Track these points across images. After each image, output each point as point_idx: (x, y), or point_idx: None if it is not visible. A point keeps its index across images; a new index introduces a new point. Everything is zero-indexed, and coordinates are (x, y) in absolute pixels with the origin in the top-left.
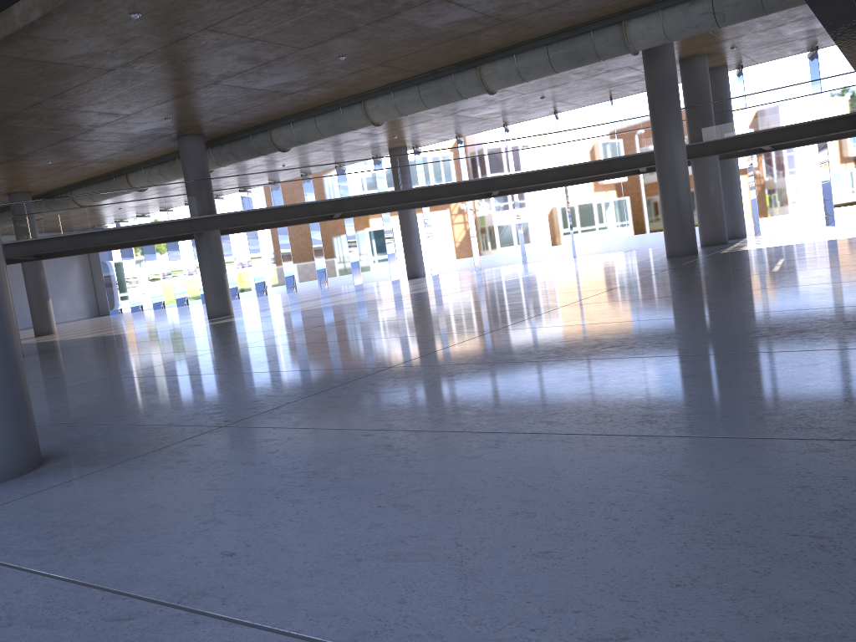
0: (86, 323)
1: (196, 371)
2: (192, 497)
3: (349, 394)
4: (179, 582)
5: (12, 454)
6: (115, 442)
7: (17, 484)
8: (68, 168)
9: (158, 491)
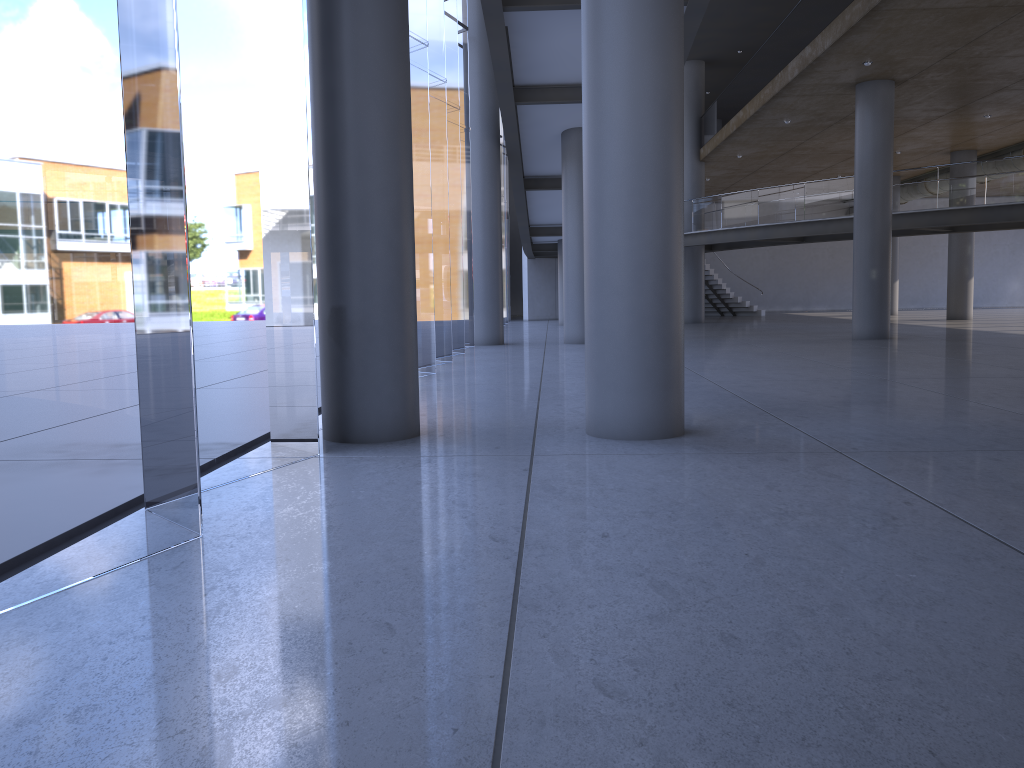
0: (1023, 313)
1: (964, 393)
2: (680, 494)
3: (1014, 462)
4: (552, 536)
5: (648, 419)
6: (748, 437)
7: (638, 444)
8: (1014, 122)
9: (677, 482)
